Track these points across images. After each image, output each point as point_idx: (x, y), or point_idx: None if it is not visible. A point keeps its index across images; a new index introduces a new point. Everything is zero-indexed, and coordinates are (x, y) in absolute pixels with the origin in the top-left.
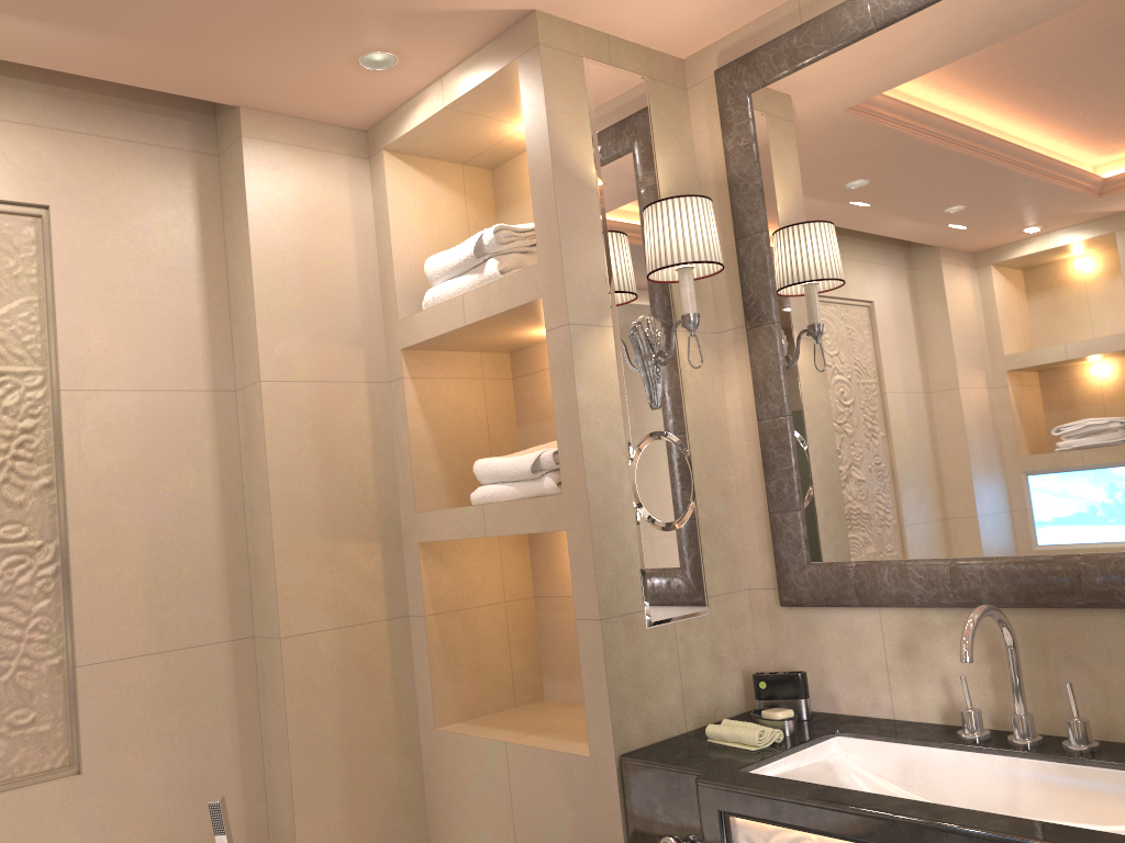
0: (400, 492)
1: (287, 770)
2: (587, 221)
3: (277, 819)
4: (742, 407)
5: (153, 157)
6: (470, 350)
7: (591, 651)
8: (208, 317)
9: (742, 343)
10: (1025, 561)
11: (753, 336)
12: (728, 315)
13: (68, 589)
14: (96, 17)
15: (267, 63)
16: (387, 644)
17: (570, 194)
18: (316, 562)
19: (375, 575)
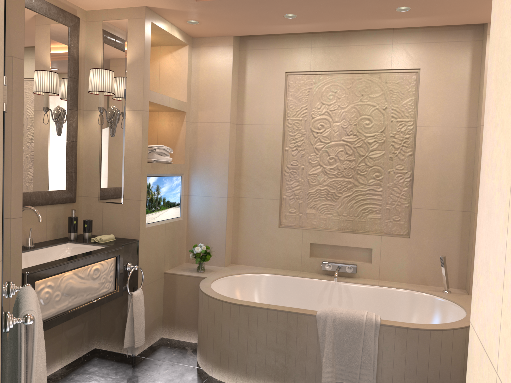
0: None
1: (470, 256)
2: None
3: (467, 271)
4: None
5: (456, 46)
6: None
7: None
8: (469, 101)
9: None
10: None
11: None
12: None
13: (412, 186)
14: (426, 13)
15: (489, 11)
16: None
17: None
18: None
19: None
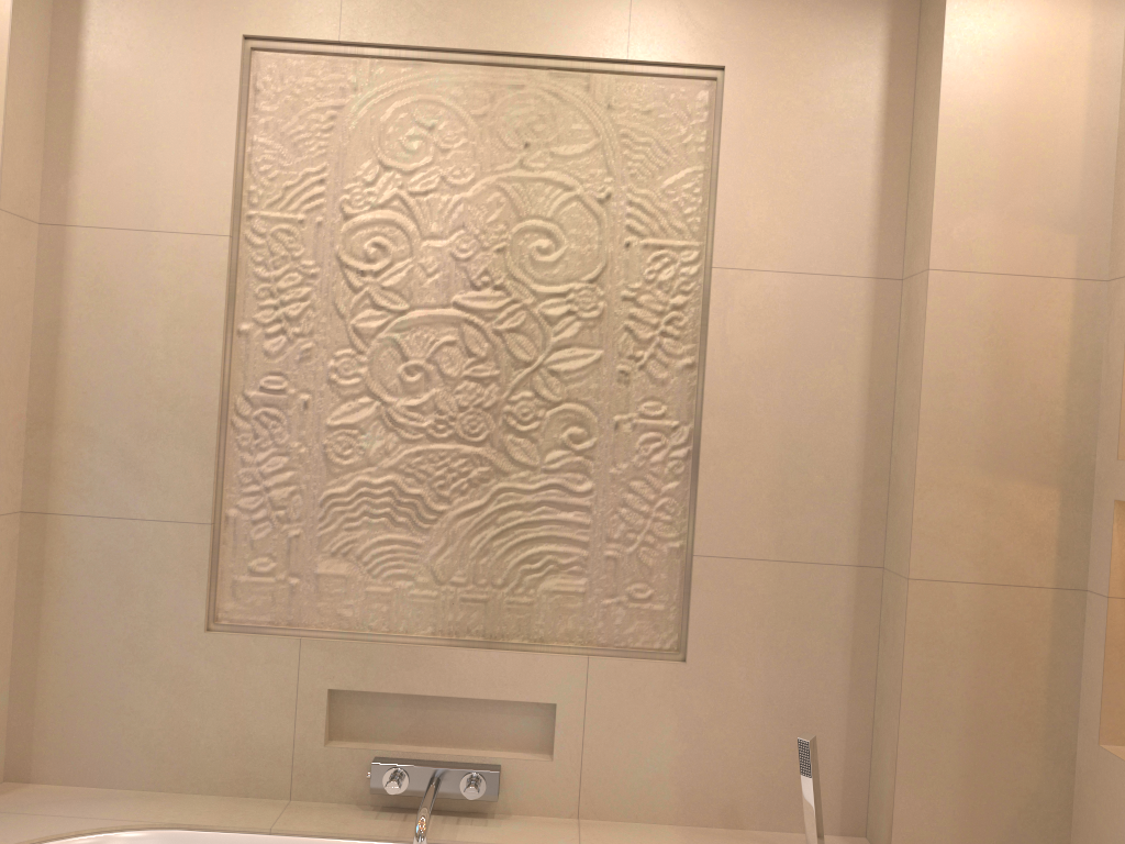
0: (1100, 429)
1: (894, 730)
2: None
3: (878, 778)
4: None
5: (842, 1)
6: None
7: None
8: (880, 191)
9: None
10: None
11: None
12: None
13: (695, 476)
14: None
15: None
16: (1048, 619)
17: None
18: (968, 499)
19: (1045, 529)
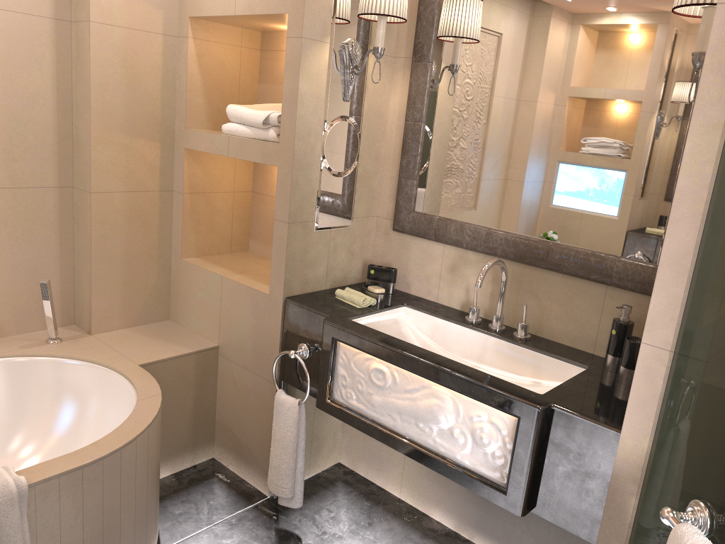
0: (177, 113)
1: (89, 269)
2: None
3: (80, 294)
4: (398, 109)
5: None
6: (235, 26)
7: (280, 239)
8: None
9: (407, 68)
10: (525, 239)
11: (414, 67)
12: (404, 48)
13: None
14: None
15: None
16: (157, 206)
17: None
18: (118, 149)
19: (154, 163)
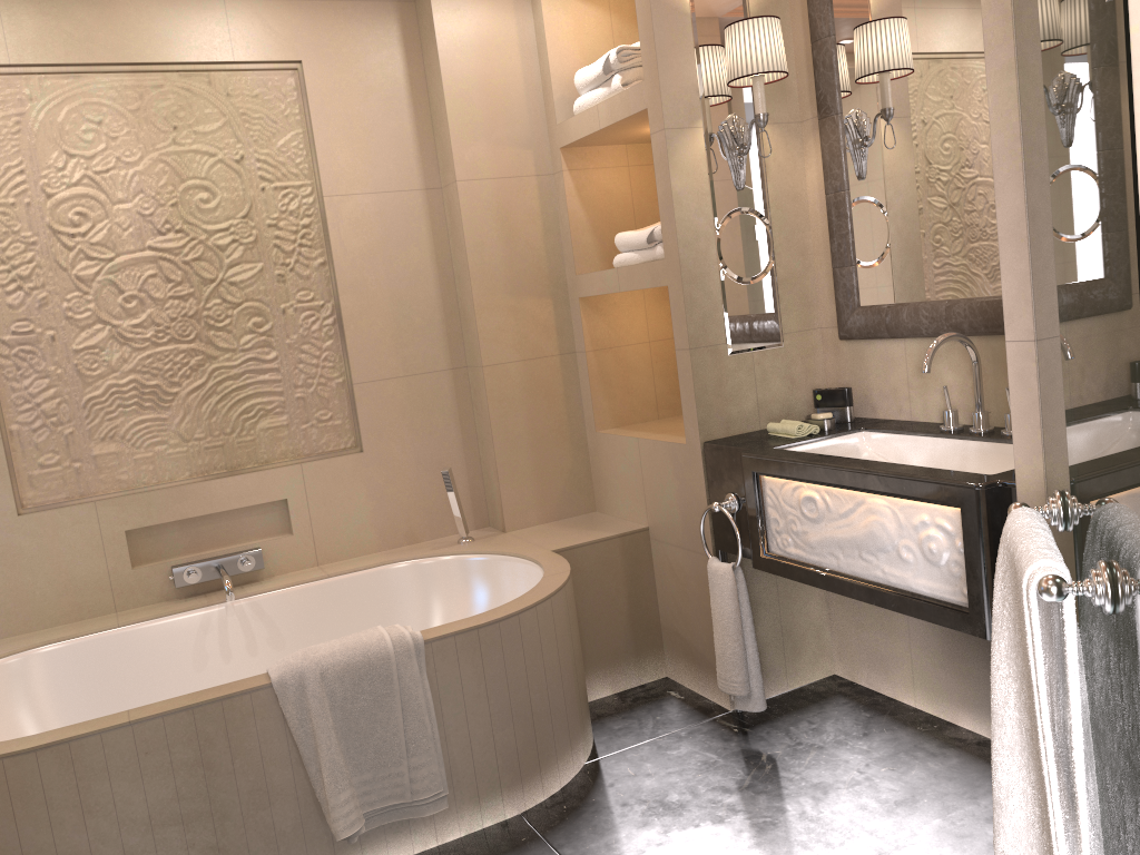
0: (565, 260)
1: (493, 455)
2: (680, 42)
3: (489, 488)
4: (817, 184)
5: (367, 11)
6: (616, 144)
7: (685, 371)
8: (417, 133)
9: (817, 130)
10: (993, 300)
11: (821, 125)
12: (808, 107)
13: (343, 334)
14: None
15: None
16: (559, 372)
17: (666, 22)
18: (505, 313)
19: (548, 322)
